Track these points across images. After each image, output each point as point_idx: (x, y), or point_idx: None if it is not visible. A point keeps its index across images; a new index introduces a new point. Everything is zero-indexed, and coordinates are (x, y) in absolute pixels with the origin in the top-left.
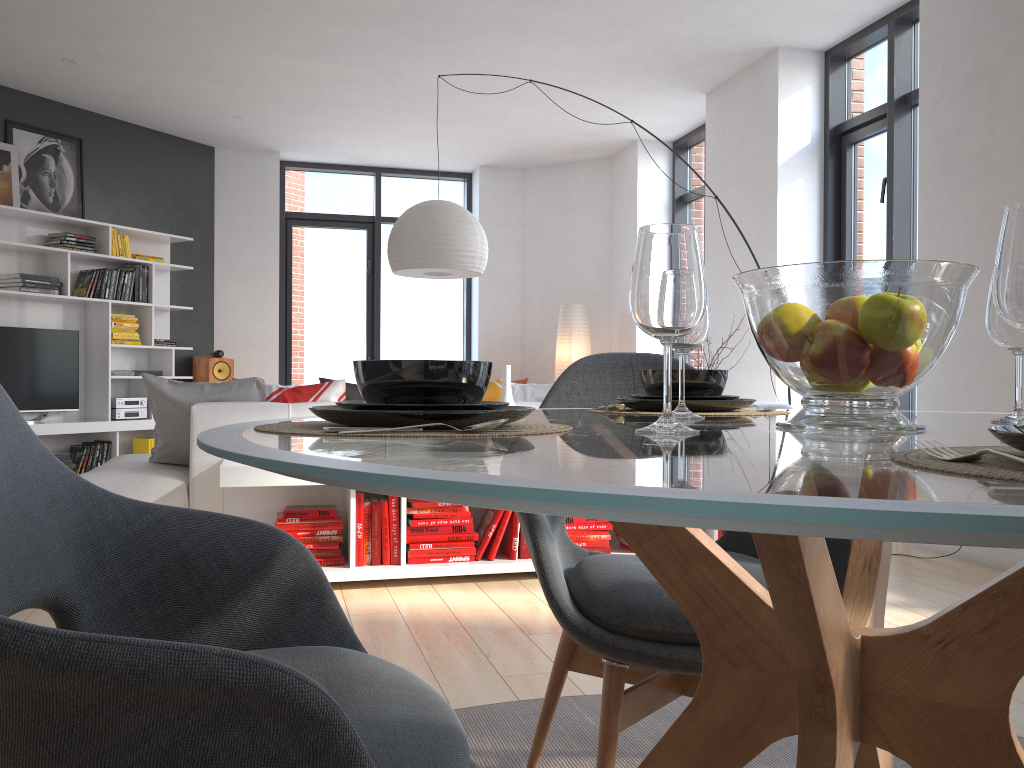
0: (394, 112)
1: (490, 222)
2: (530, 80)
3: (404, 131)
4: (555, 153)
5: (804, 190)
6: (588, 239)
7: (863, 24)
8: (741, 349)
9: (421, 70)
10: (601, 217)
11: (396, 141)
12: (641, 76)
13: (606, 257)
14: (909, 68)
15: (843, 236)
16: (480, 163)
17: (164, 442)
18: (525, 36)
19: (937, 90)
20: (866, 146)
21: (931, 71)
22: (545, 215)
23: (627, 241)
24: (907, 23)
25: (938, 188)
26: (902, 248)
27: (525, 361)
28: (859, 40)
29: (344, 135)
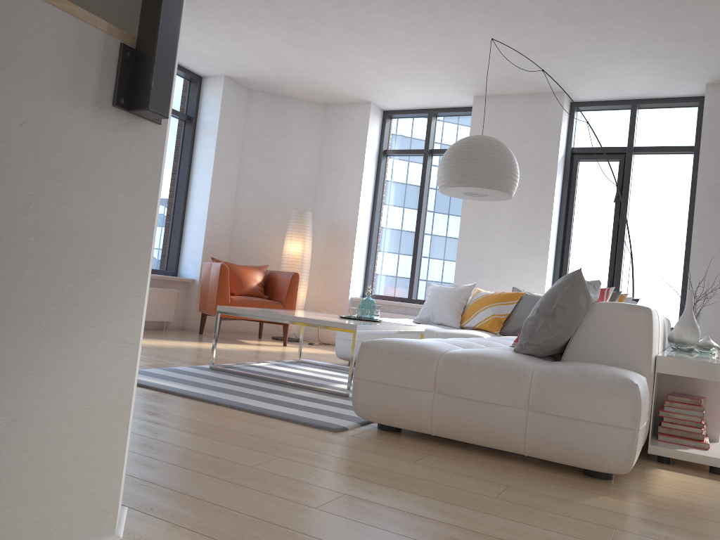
0: (280, 20)
1: (225, 126)
2: (543, 70)
3: (245, 33)
4: (300, 89)
5: (559, 181)
6: (301, 161)
7: (614, 98)
8: (504, 271)
9: (385, 10)
10: (313, 147)
11: (216, 36)
12: (477, 74)
13: (314, 178)
14: (635, 132)
15: (570, 213)
16: (230, 74)
17: (558, 335)
18: (496, 28)
19: (714, 159)
20: (591, 165)
21: (710, 148)
22: (265, 132)
23: (347, 172)
24: (638, 108)
25: (711, 210)
26: (625, 230)
27: (233, 248)
28: (604, 105)
29: (187, 13)
